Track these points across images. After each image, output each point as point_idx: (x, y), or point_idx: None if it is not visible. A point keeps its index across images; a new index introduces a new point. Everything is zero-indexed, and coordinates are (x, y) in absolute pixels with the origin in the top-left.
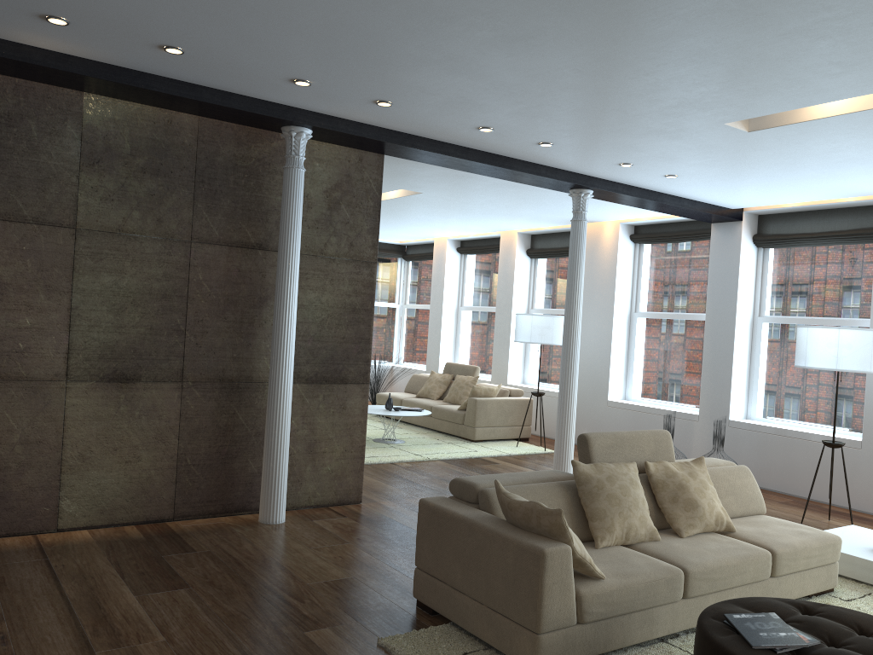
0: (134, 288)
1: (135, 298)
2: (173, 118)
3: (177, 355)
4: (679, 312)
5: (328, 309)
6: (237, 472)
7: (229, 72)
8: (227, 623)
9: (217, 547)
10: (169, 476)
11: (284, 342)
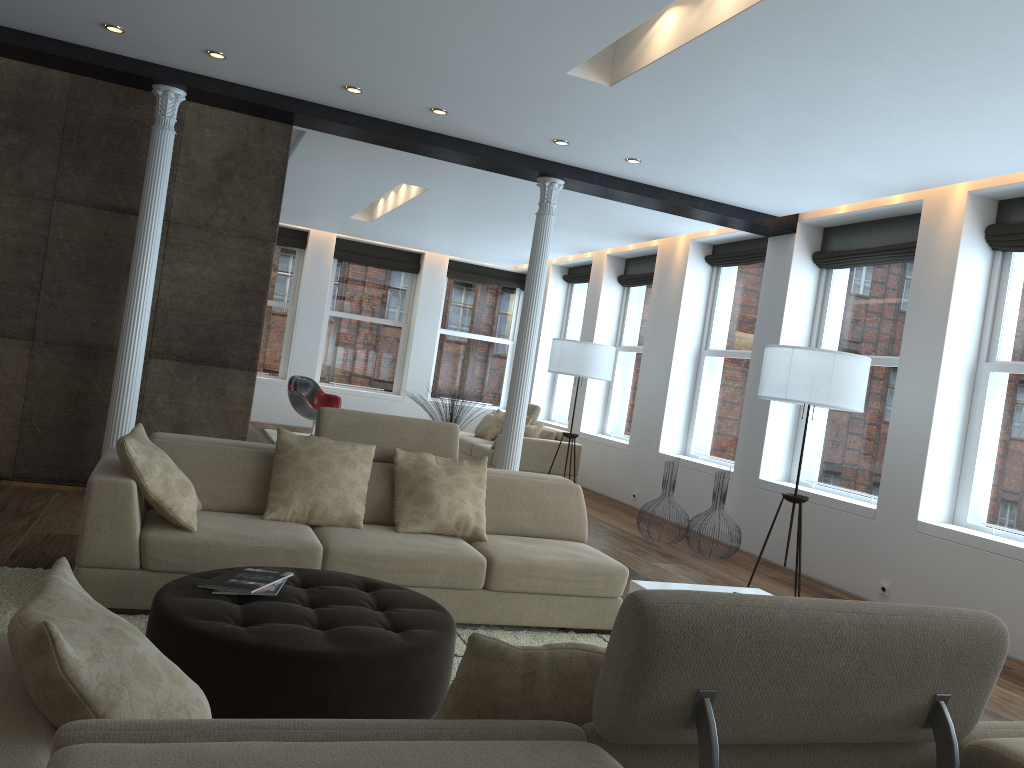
0: None
1: None
2: (42, 74)
3: (29, 313)
4: (744, 350)
5: (210, 285)
6: (88, 443)
7: (44, 18)
8: None
9: (9, 499)
10: (11, 434)
11: (133, 309)
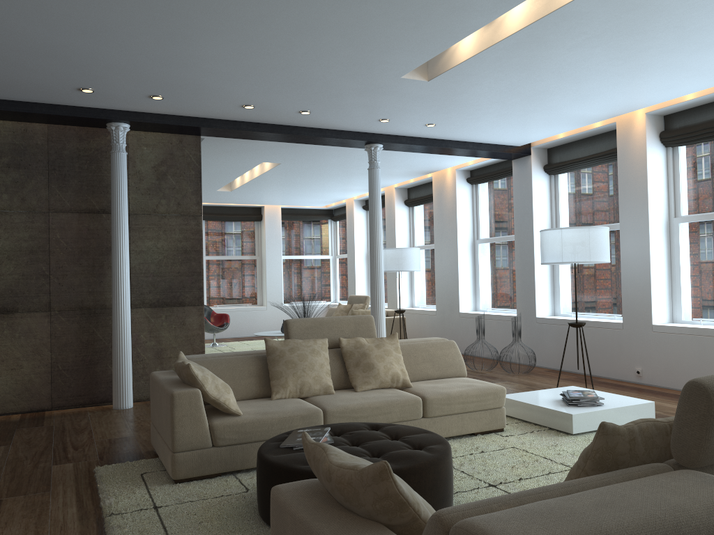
0: (8, 248)
1: (9, 255)
2: (28, 127)
3: (45, 292)
4: (505, 235)
5: (164, 252)
6: (99, 374)
7: (36, 90)
8: (7, 462)
9: (62, 423)
10: (45, 378)
11: (118, 277)
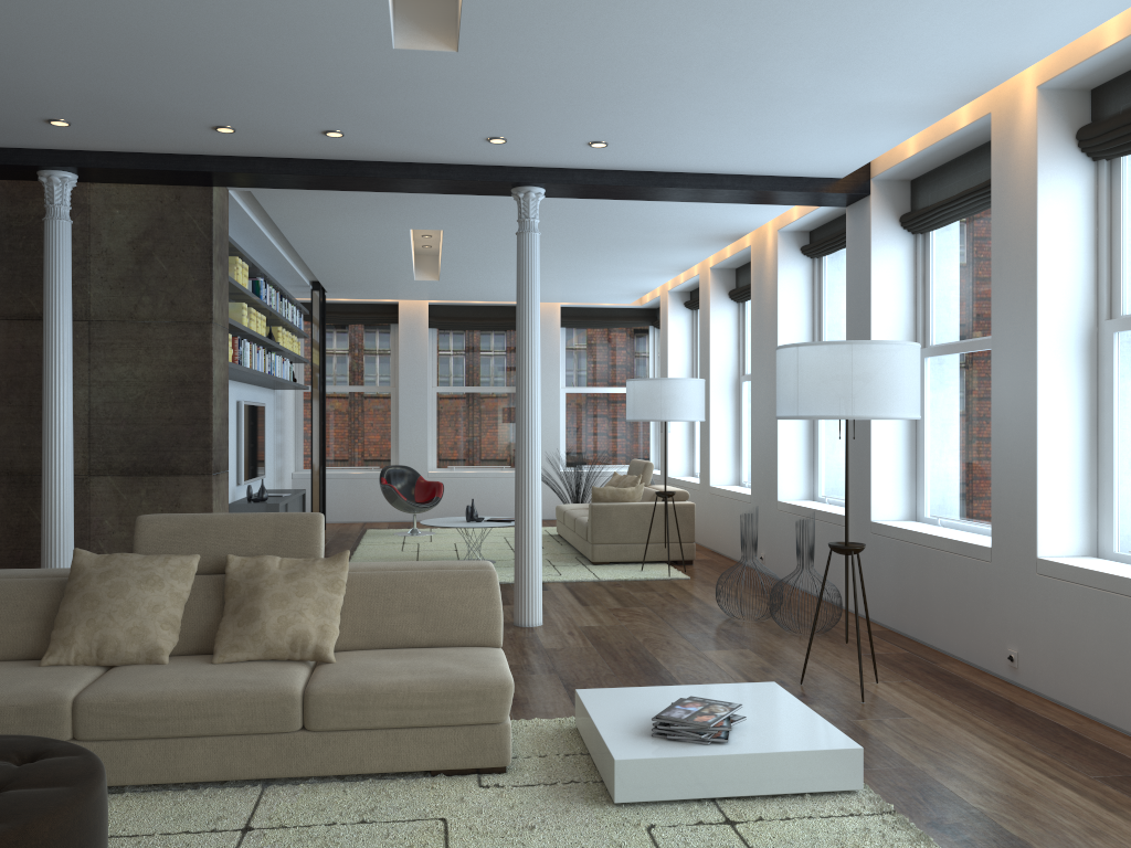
0: None
1: None
2: None
3: None
4: None
5: (146, 384)
6: None
7: None
8: None
9: None
10: None
11: (48, 425)
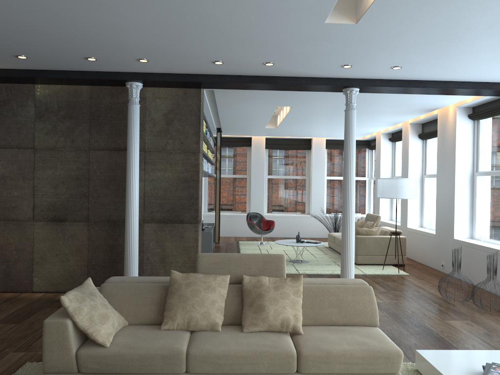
0: (62, 175)
1: (63, 180)
2: (77, 89)
3: (85, 208)
4: None
5: (169, 180)
6: (120, 270)
7: (61, 61)
8: None
9: None
10: (83, 270)
11: (128, 200)
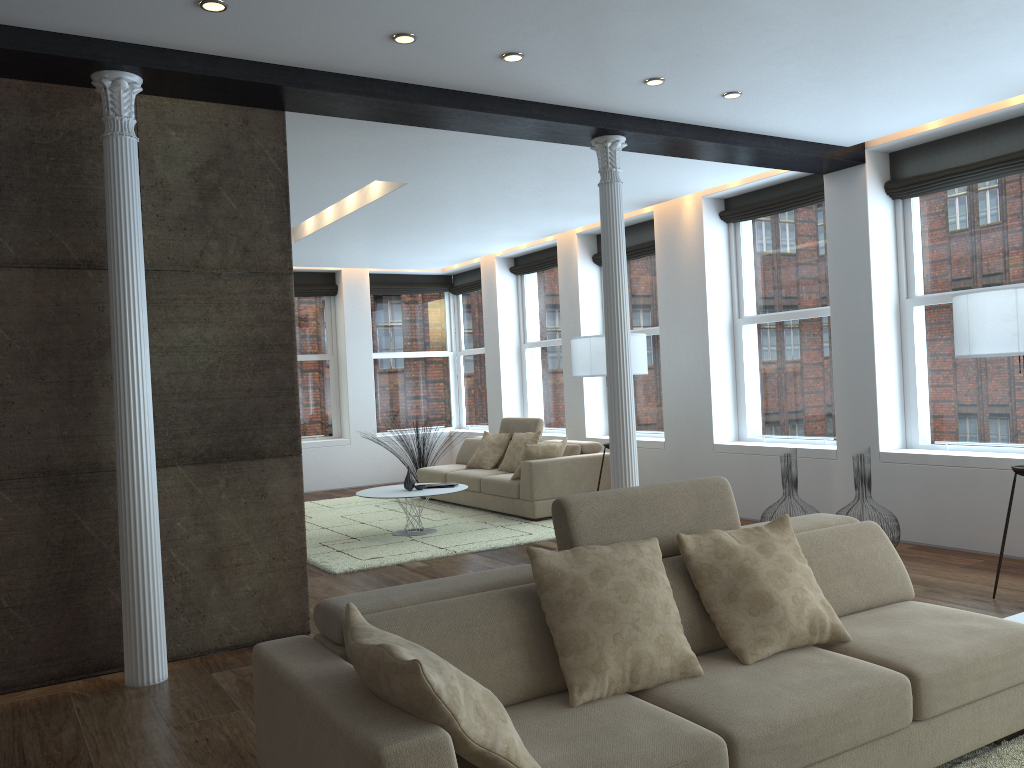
0: None
1: None
2: None
3: None
4: (797, 309)
5: (218, 349)
6: (91, 611)
7: None
8: None
9: (16, 740)
10: None
11: (129, 404)
